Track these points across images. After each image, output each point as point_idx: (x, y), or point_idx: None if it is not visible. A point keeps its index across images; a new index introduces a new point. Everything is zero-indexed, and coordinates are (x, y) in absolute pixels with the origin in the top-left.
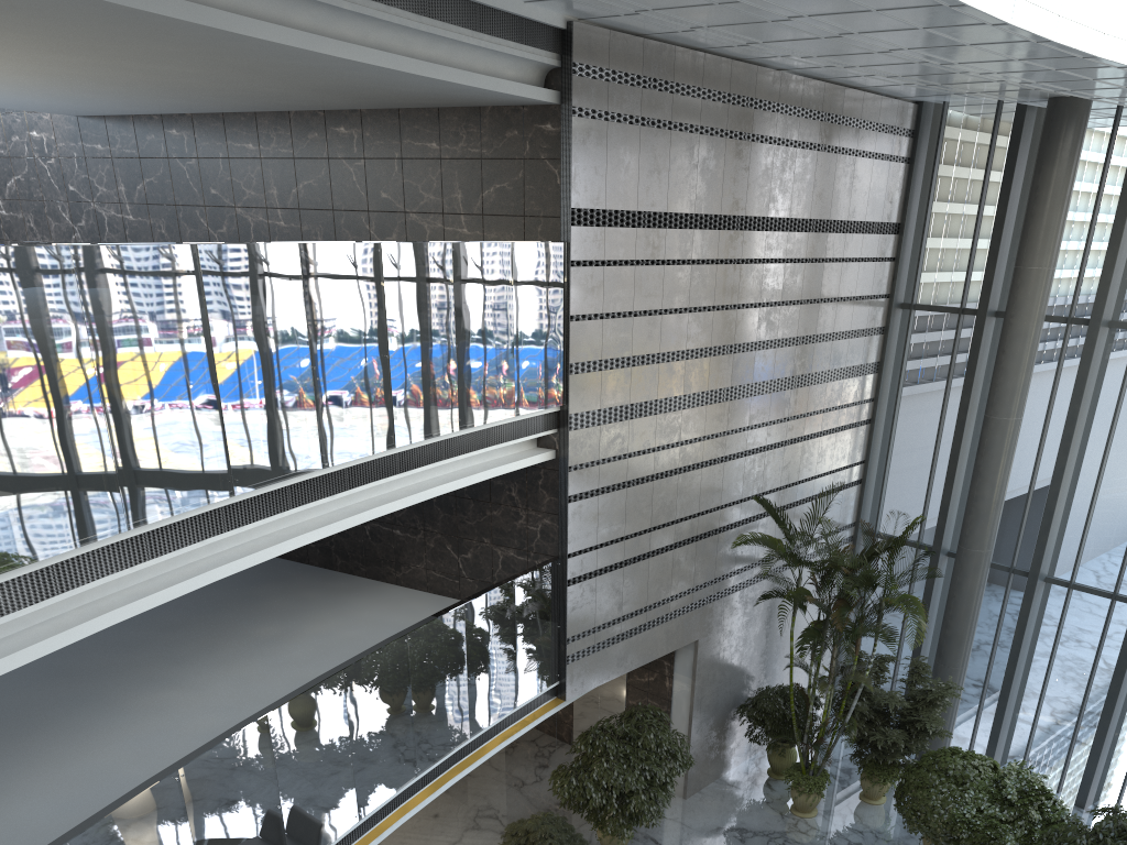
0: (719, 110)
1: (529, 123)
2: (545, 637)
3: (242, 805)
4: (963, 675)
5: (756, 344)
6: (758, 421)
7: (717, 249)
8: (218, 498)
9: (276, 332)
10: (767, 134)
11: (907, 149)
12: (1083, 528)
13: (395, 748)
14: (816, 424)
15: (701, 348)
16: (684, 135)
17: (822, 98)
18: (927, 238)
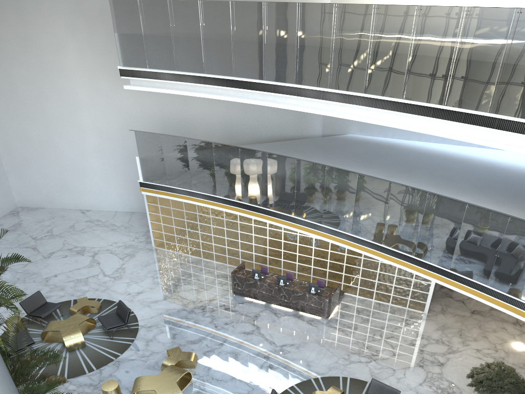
0: None
1: None
2: None
3: (372, 204)
4: None
5: None
6: None
7: None
8: (394, 97)
9: (439, 43)
10: None
11: None
12: None
13: (441, 247)
14: None
15: None
16: None
17: None
18: None
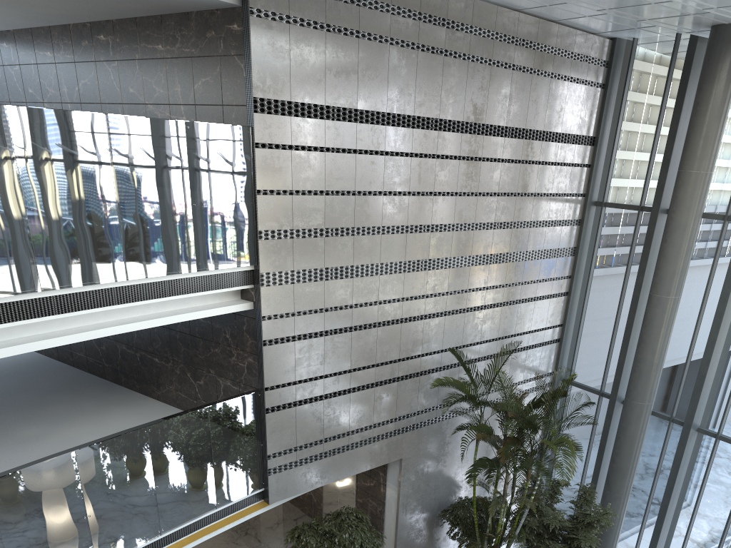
0: (409, 26)
1: (222, 24)
2: (246, 453)
3: None
4: (626, 500)
5: (454, 226)
6: (457, 288)
7: (411, 144)
8: None
9: None
10: (461, 51)
11: (602, 76)
12: (730, 391)
13: (66, 546)
14: (514, 293)
15: (398, 225)
16: (373, 44)
17: (516, 26)
18: (617, 149)
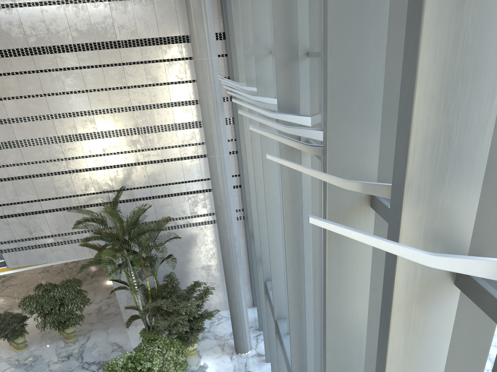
0: None
1: None
2: None
3: None
4: (236, 303)
5: (93, 112)
6: (113, 151)
7: (34, 65)
8: None
9: None
10: None
11: None
12: None
13: None
14: (173, 153)
15: (43, 115)
16: None
17: None
18: None
